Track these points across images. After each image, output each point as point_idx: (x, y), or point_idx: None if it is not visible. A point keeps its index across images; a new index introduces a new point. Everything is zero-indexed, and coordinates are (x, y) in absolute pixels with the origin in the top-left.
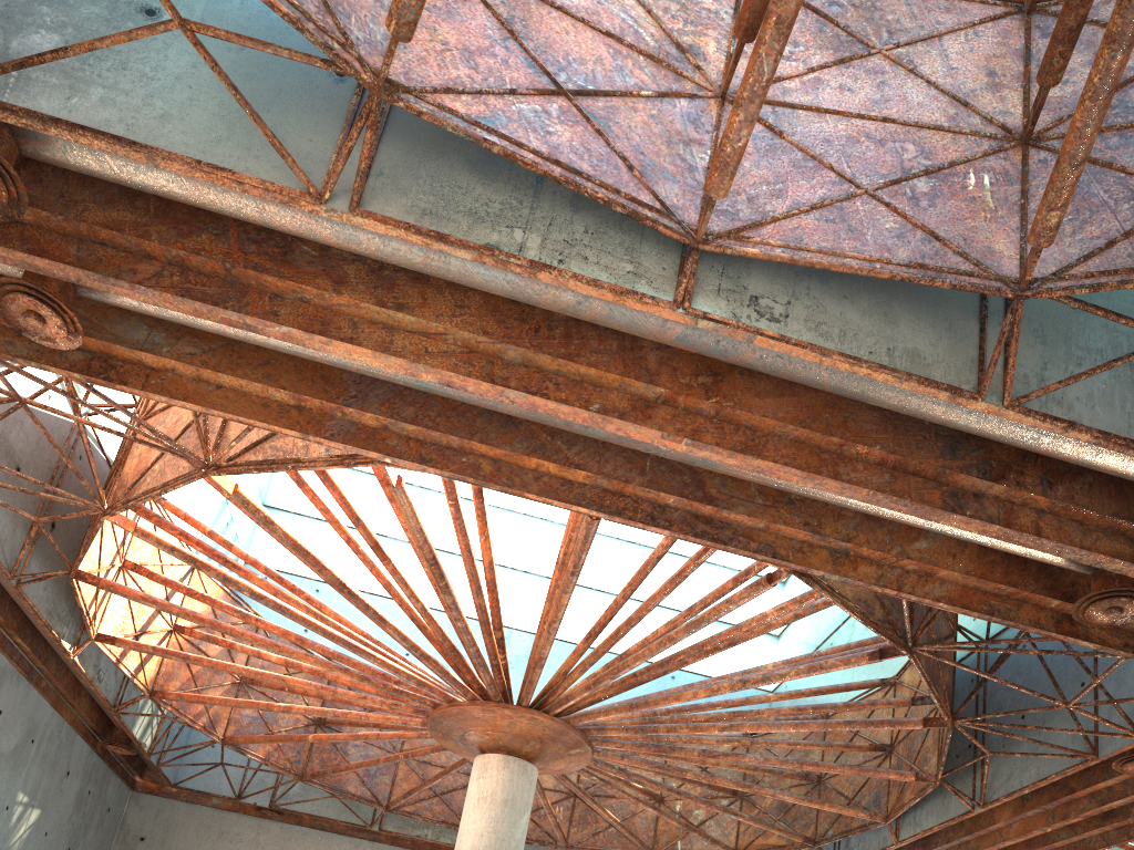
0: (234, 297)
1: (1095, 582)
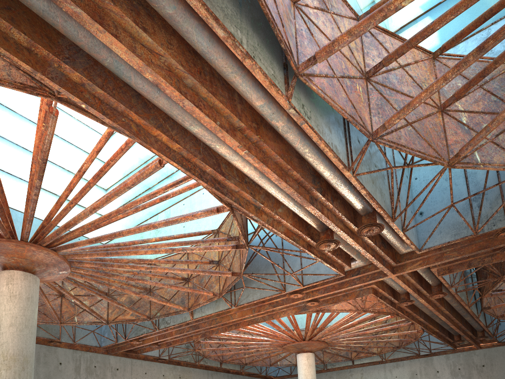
0: None
1: (323, 235)
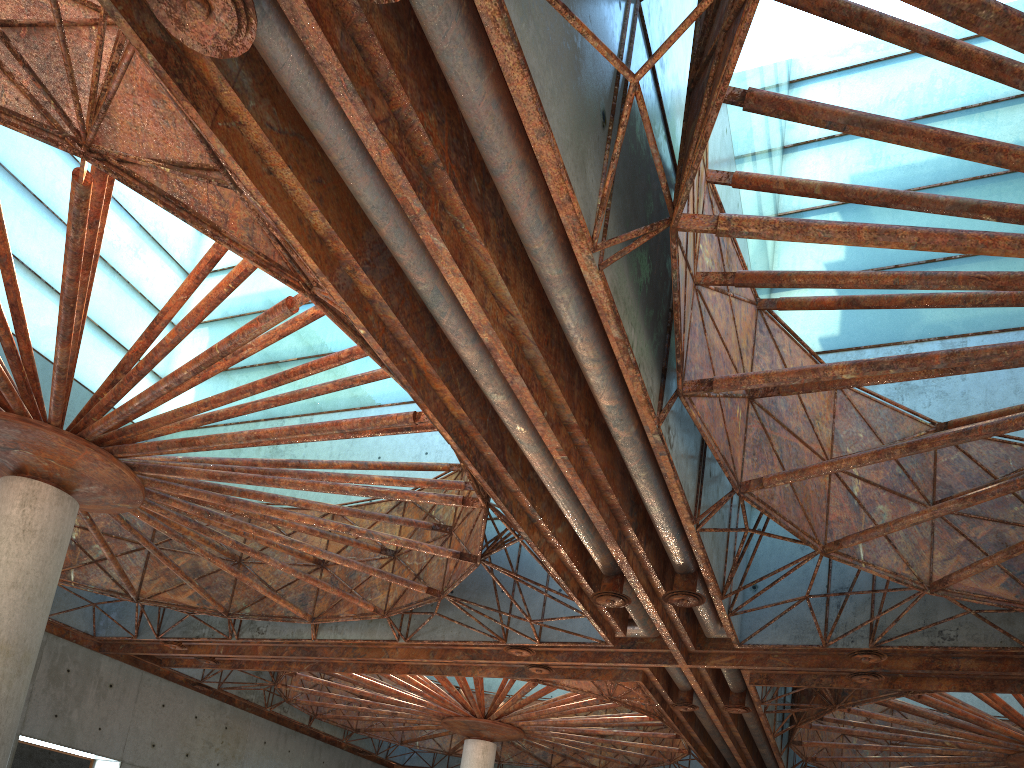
0: (423, 188)
1: (609, 582)
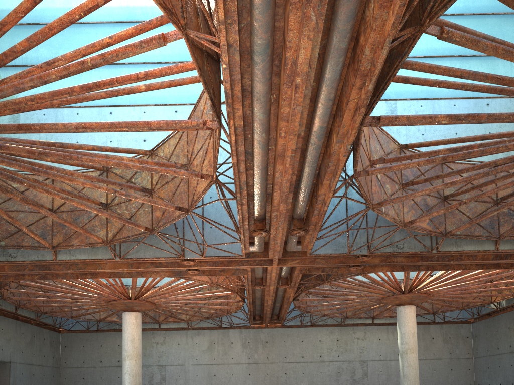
0: None
1: (259, 223)
